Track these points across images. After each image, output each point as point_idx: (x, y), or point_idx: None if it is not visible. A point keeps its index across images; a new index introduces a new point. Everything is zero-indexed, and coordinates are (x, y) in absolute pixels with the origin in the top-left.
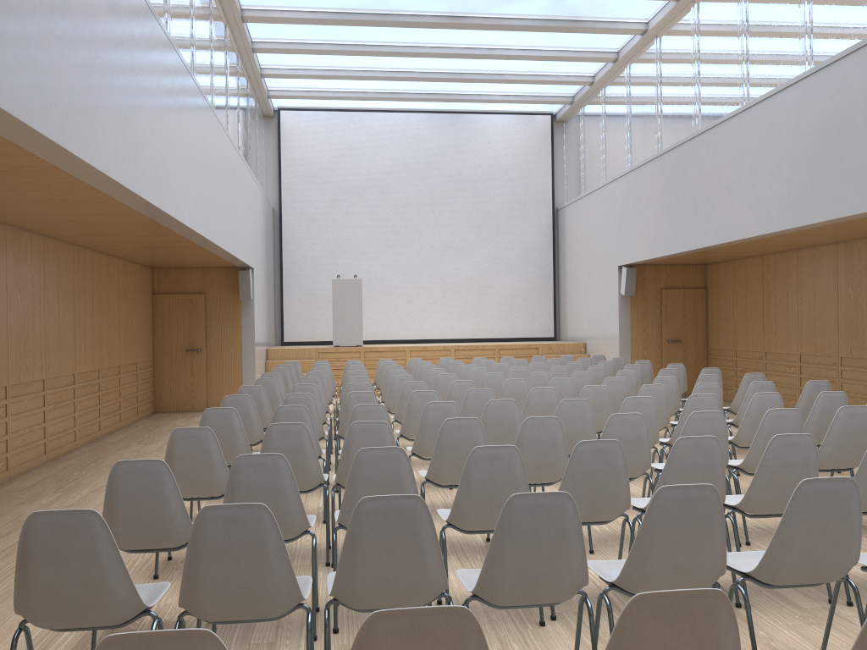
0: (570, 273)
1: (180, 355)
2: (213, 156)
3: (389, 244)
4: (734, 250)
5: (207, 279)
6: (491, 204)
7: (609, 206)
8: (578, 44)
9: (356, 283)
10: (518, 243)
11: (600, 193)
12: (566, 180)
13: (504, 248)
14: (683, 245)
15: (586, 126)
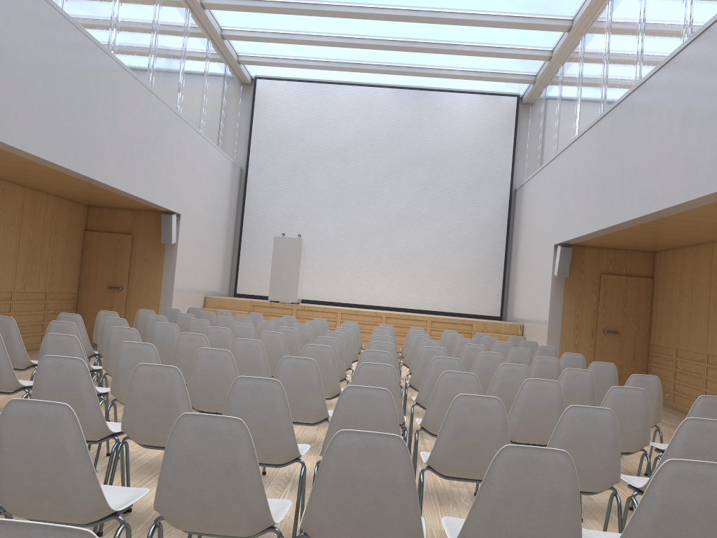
0: (518, 253)
1: (103, 292)
2: (75, 76)
3: (344, 210)
4: (673, 231)
5: (137, 221)
6: (448, 179)
7: (552, 182)
8: (527, 8)
9: (296, 241)
10: (472, 220)
11: (547, 169)
12: (526, 162)
13: (457, 223)
14: (609, 219)
15: (546, 105)
